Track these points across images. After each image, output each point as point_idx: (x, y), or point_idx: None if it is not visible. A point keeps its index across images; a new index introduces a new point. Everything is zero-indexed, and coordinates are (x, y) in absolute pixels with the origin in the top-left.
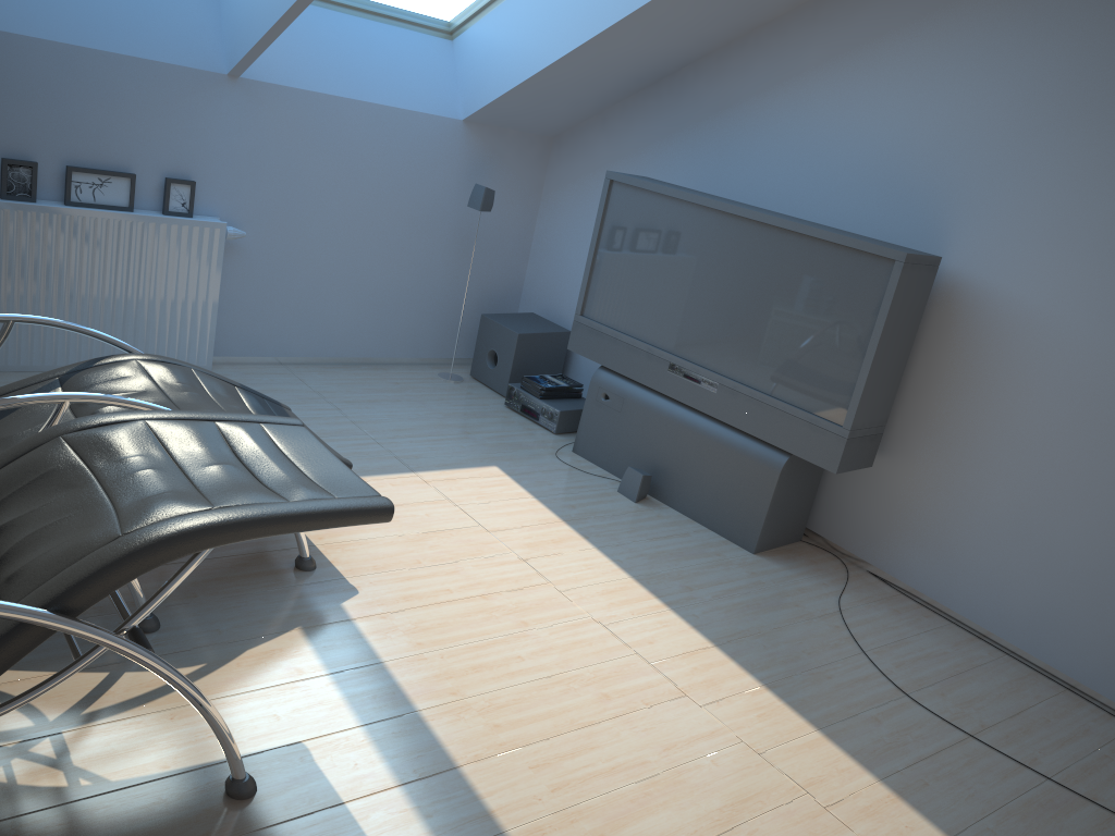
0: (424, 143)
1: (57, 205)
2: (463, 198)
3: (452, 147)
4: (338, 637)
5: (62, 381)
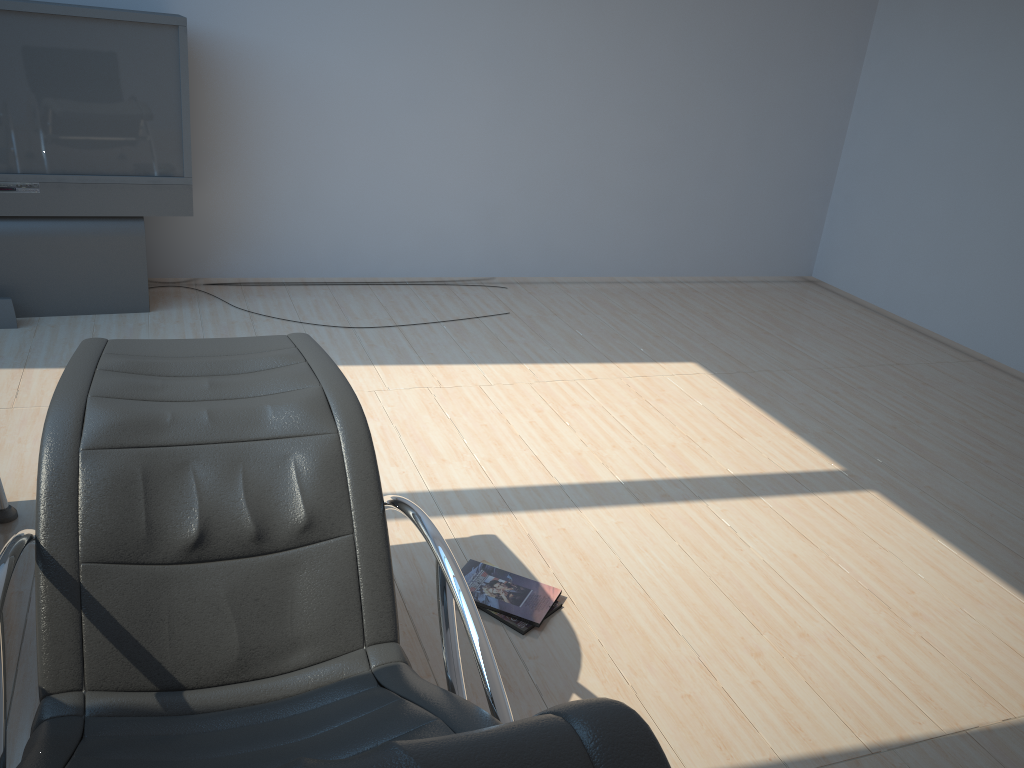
0: None
1: None
2: None
3: None
4: None
5: None
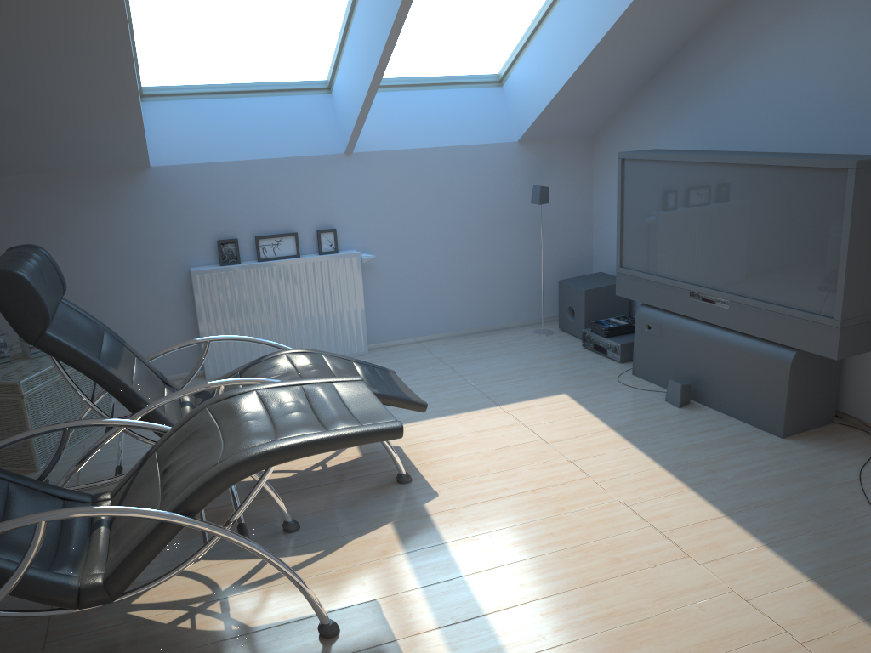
0: (491, 165)
1: (253, 262)
2: (529, 197)
3: (513, 162)
4: (416, 527)
5: (241, 374)
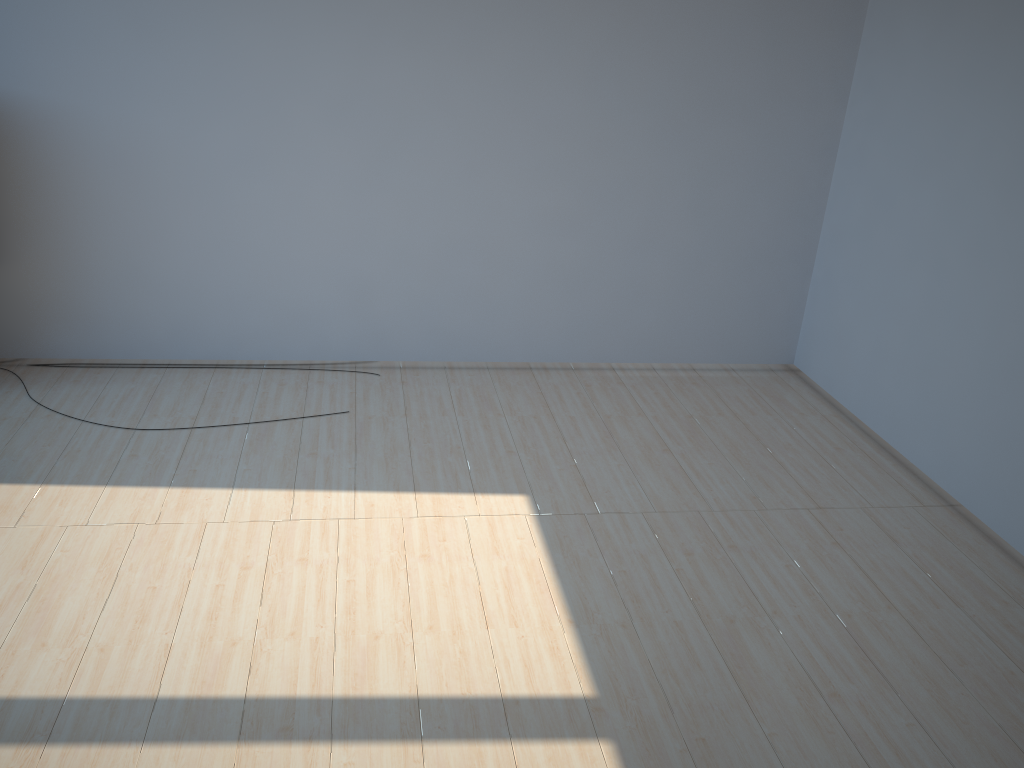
0: None
1: None
2: None
3: None
4: None
5: None
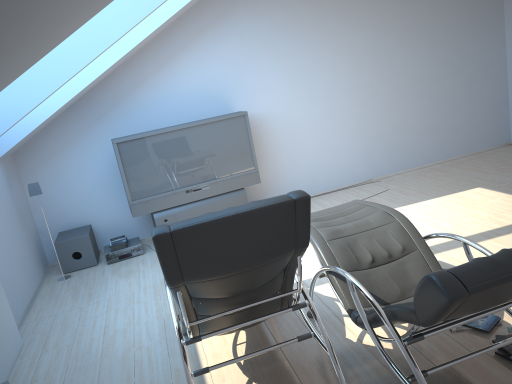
0: None
1: None
2: (12, 198)
3: (0, 175)
4: None
5: None
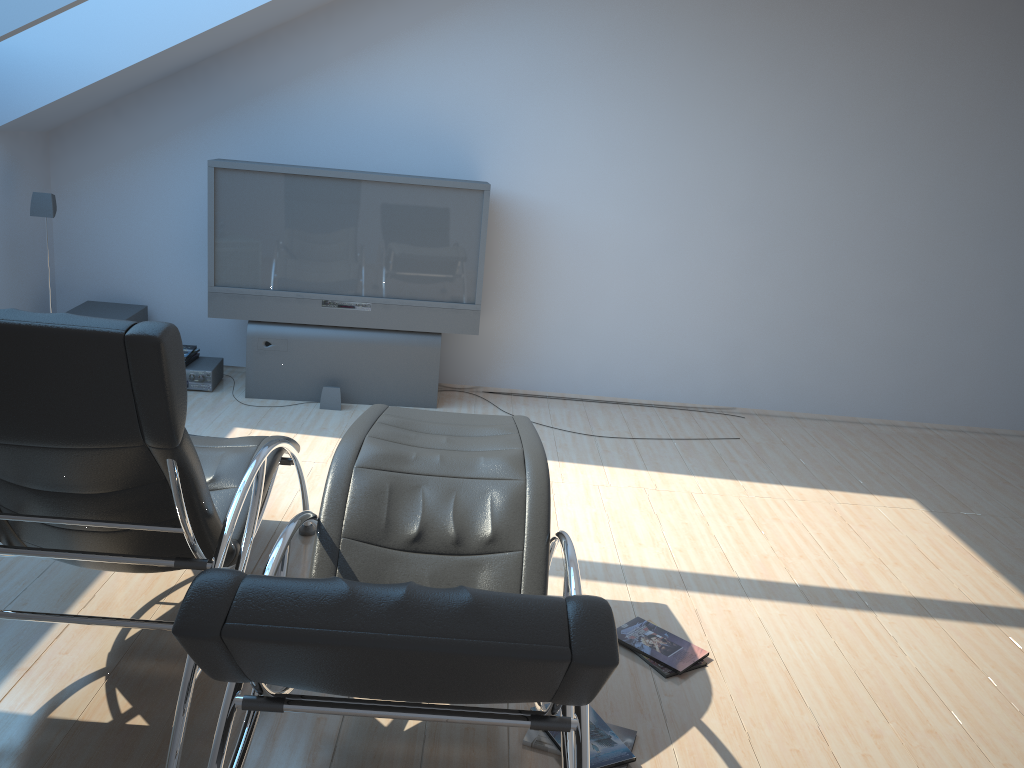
0: None
1: None
2: (4, 209)
3: None
4: None
5: None
